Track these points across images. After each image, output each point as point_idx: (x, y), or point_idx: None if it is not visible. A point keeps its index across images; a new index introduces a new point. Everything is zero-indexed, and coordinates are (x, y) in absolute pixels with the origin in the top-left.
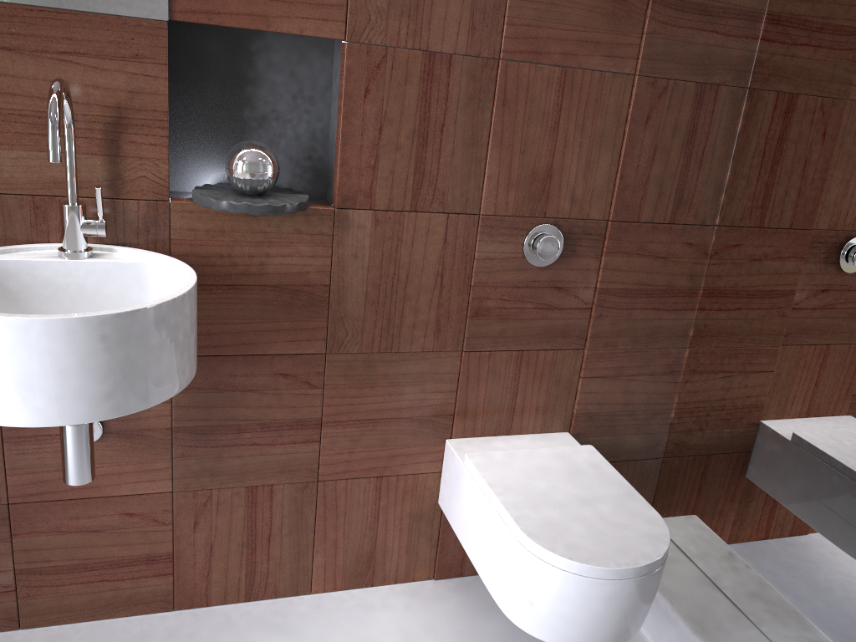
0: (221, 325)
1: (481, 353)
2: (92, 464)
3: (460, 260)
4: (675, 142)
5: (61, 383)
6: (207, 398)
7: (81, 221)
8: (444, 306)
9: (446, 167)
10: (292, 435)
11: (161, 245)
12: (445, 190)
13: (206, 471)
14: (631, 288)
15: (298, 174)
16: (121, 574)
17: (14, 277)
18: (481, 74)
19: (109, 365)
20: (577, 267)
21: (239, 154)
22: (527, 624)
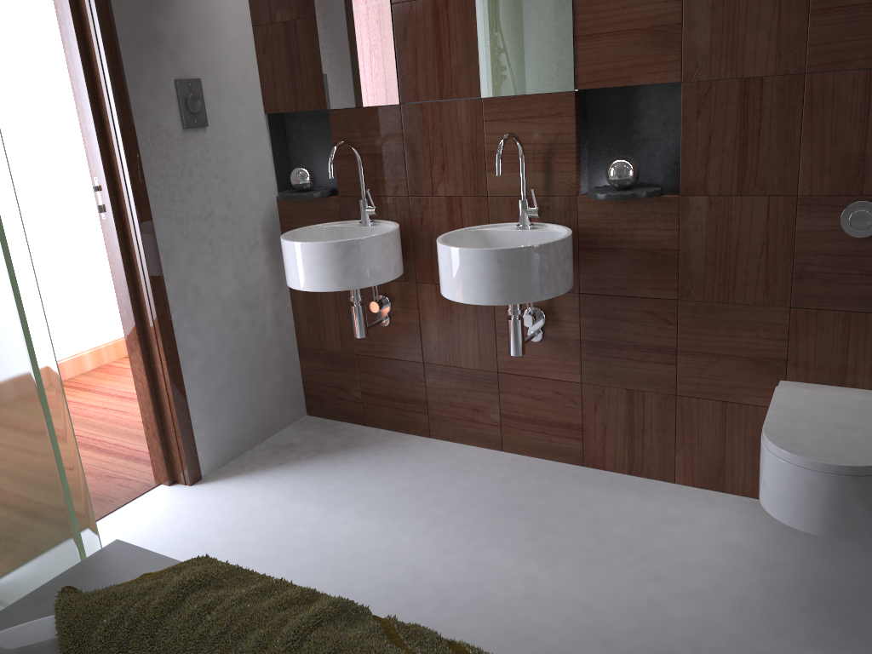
0: (607, 275)
1: (807, 310)
2: (521, 345)
3: (782, 232)
4: None
5: (480, 282)
6: (600, 322)
7: (526, 208)
8: (770, 269)
9: (764, 160)
10: (656, 356)
11: (572, 223)
12: (764, 178)
13: (601, 373)
14: None
15: (668, 175)
16: (553, 431)
17: (495, 239)
18: (790, 87)
19: (502, 276)
20: None
21: (610, 164)
22: (764, 502)
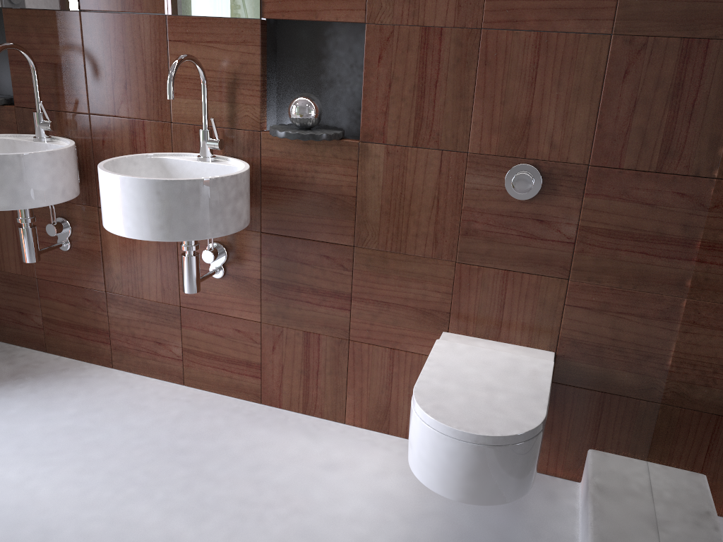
0: (288, 216)
1: (470, 266)
2: (196, 283)
3: (452, 188)
4: (659, 95)
5: (138, 215)
6: (280, 263)
7: (207, 139)
8: (440, 223)
9: (440, 114)
10: (332, 301)
11: (256, 159)
12: (439, 131)
13: (280, 314)
14: (615, 230)
15: (353, 120)
16: (233, 368)
17: (174, 169)
18: (467, 41)
19: (162, 209)
20: (558, 204)
21: (292, 101)
22: (410, 462)
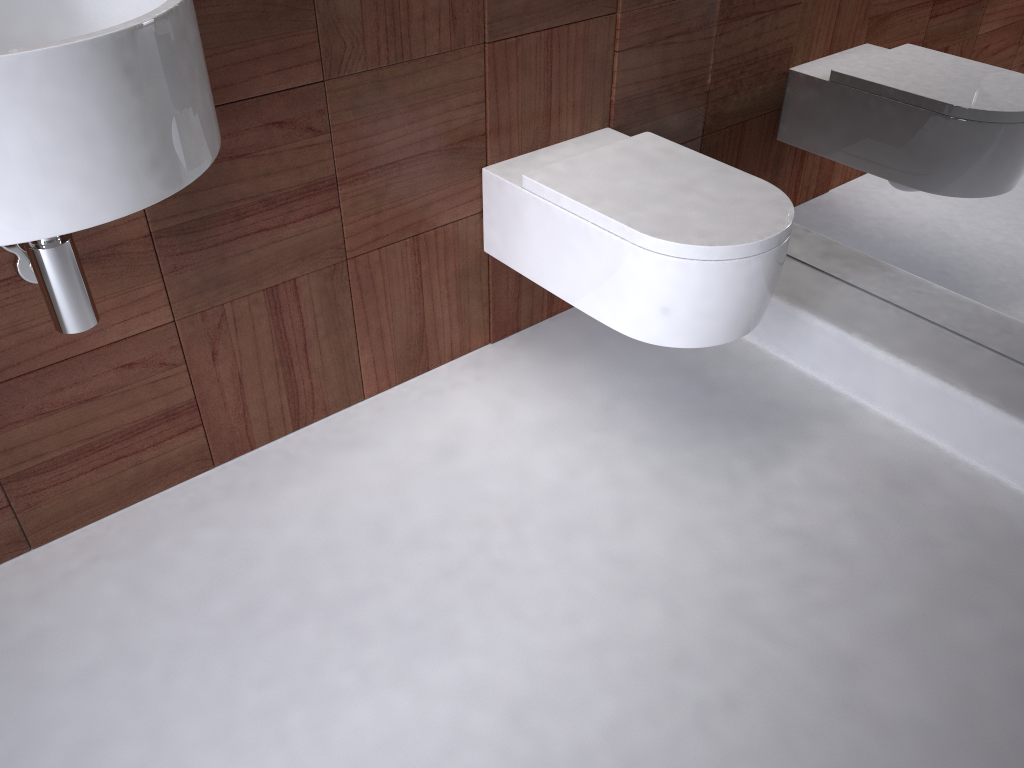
0: None
1: (506, 41)
2: (92, 298)
3: None
4: None
5: (90, 155)
6: None
7: None
8: None
9: None
10: (306, 206)
11: None
12: None
13: (211, 283)
14: None
15: None
16: (139, 444)
17: None
18: None
19: (145, 115)
20: None
21: None
22: (660, 336)
